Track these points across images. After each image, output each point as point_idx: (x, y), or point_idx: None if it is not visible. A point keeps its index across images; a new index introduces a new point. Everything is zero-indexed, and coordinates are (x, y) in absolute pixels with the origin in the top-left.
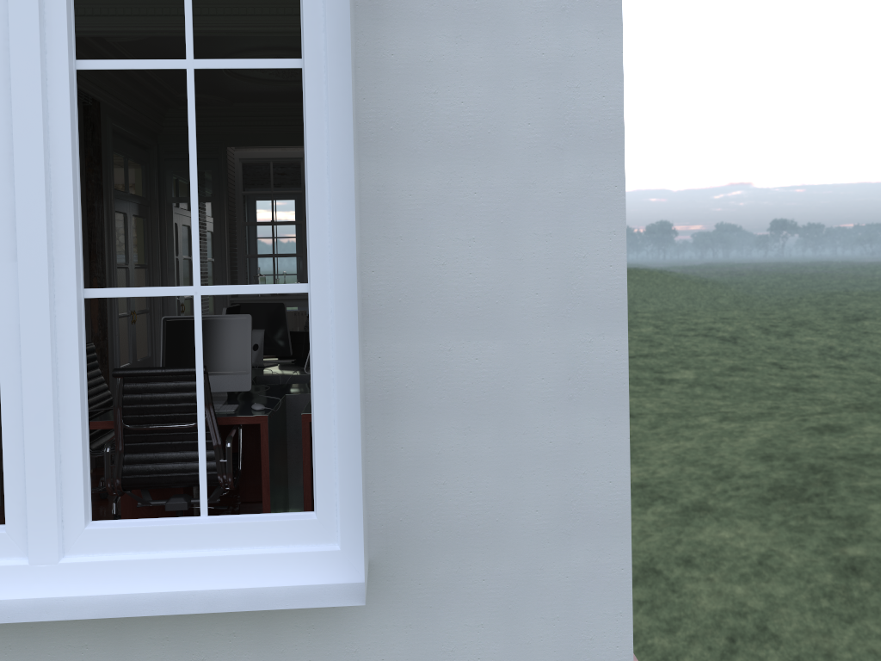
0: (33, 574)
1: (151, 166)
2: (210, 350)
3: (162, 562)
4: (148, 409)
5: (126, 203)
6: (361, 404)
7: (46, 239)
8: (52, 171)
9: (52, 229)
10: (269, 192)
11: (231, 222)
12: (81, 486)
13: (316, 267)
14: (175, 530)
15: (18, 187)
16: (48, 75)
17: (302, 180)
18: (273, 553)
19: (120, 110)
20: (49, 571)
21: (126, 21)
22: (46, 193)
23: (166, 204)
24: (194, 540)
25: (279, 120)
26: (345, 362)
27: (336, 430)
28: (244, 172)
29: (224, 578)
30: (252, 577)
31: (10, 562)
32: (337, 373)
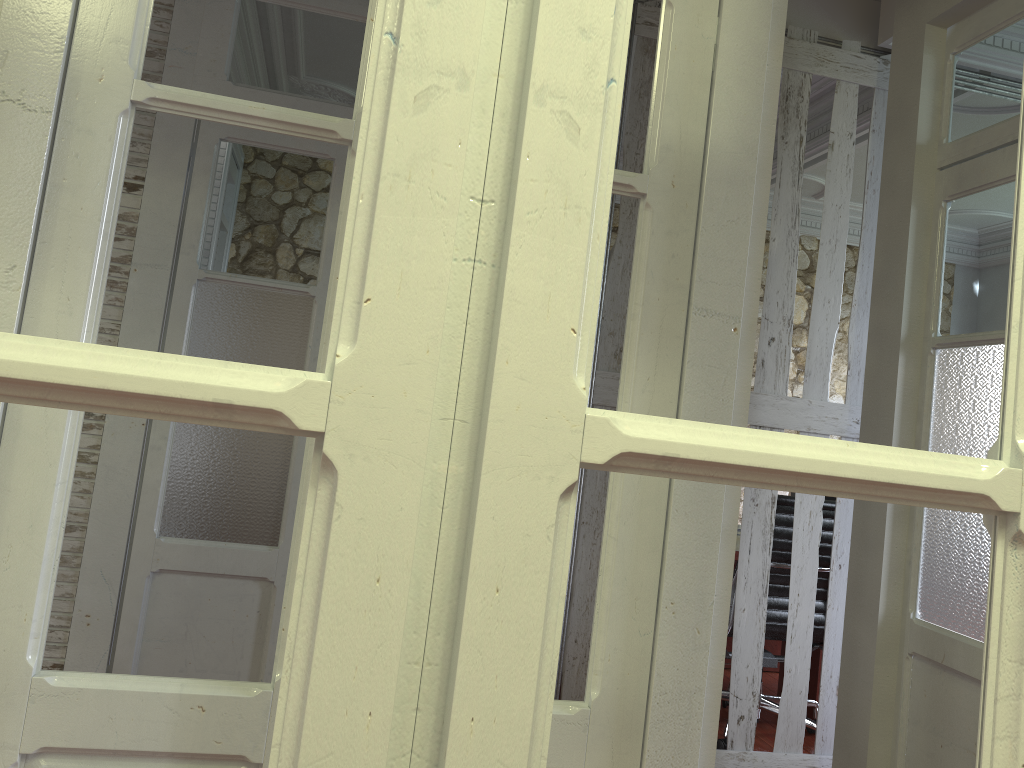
0: None
1: None
2: None
3: None
4: None
5: None
6: None
7: None
8: None
9: None
10: None
11: None
12: None
13: None
14: None
15: None
16: None
17: None
18: None
19: None
20: None
21: None
22: None
23: None
24: None
25: None
26: None
27: None
28: None
29: None
30: None
31: None
32: None
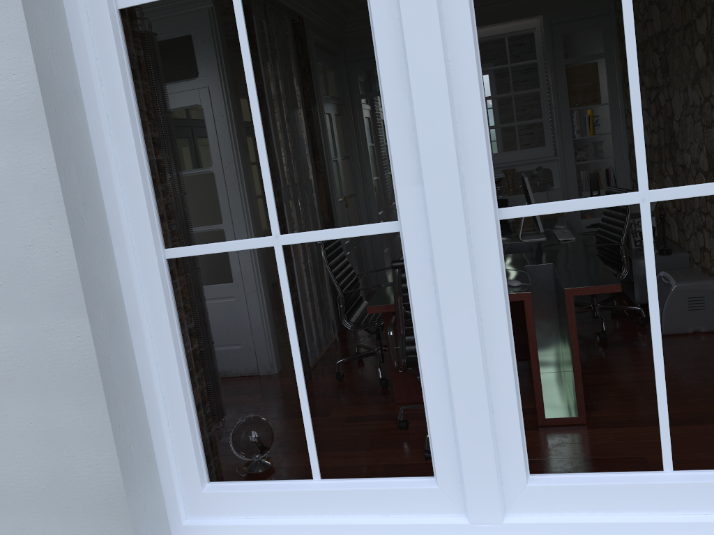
0: (475, 534)
1: (341, 69)
2: None
3: (627, 527)
4: None
5: (329, 105)
6: None
7: (455, 154)
8: (451, 68)
9: (458, 140)
10: None
11: None
12: (518, 439)
13: None
14: (637, 489)
15: (415, 94)
16: None
17: None
18: None
19: (317, 23)
20: (493, 532)
21: None
22: (449, 97)
23: (355, 101)
24: (663, 501)
25: None
26: None
27: None
28: None
29: None
30: None
31: (447, 520)
32: None
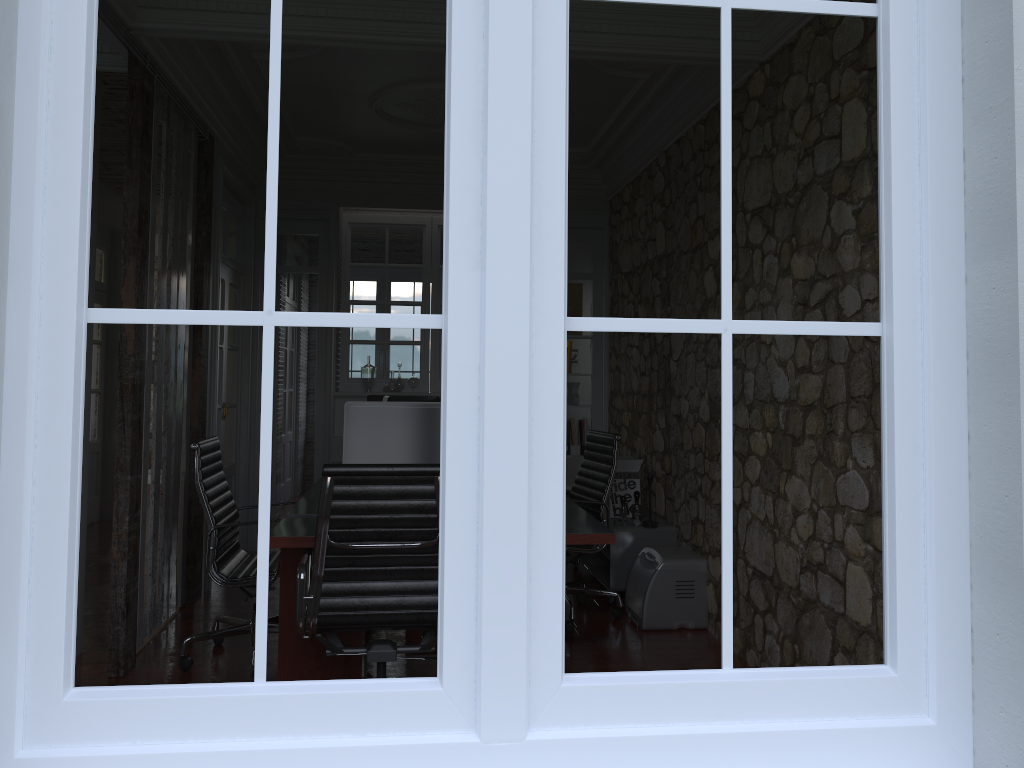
0: (487, 758)
1: (247, 225)
2: (407, 448)
3: (679, 741)
4: (363, 521)
5: (225, 267)
6: (986, 501)
7: (529, 239)
8: (536, 140)
9: (533, 225)
10: (383, 264)
11: (338, 299)
12: (558, 619)
13: (901, 298)
14: (693, 690)
15: (492, 159)
16: (537, 1)
17: (424, 251)
18: (840, 729)
19: (231, 152)
20: (510, 754)
21: (319, 23)
22: (530, 170)
23: (260, 273)
24: (721, 706)
25: (405, 177)
26: (945, 439)
27: (931, 541)
28: (354, 239)
29: (769, 767)
30: (810, 767)
31: (450, 738)
32: (934, 456)
